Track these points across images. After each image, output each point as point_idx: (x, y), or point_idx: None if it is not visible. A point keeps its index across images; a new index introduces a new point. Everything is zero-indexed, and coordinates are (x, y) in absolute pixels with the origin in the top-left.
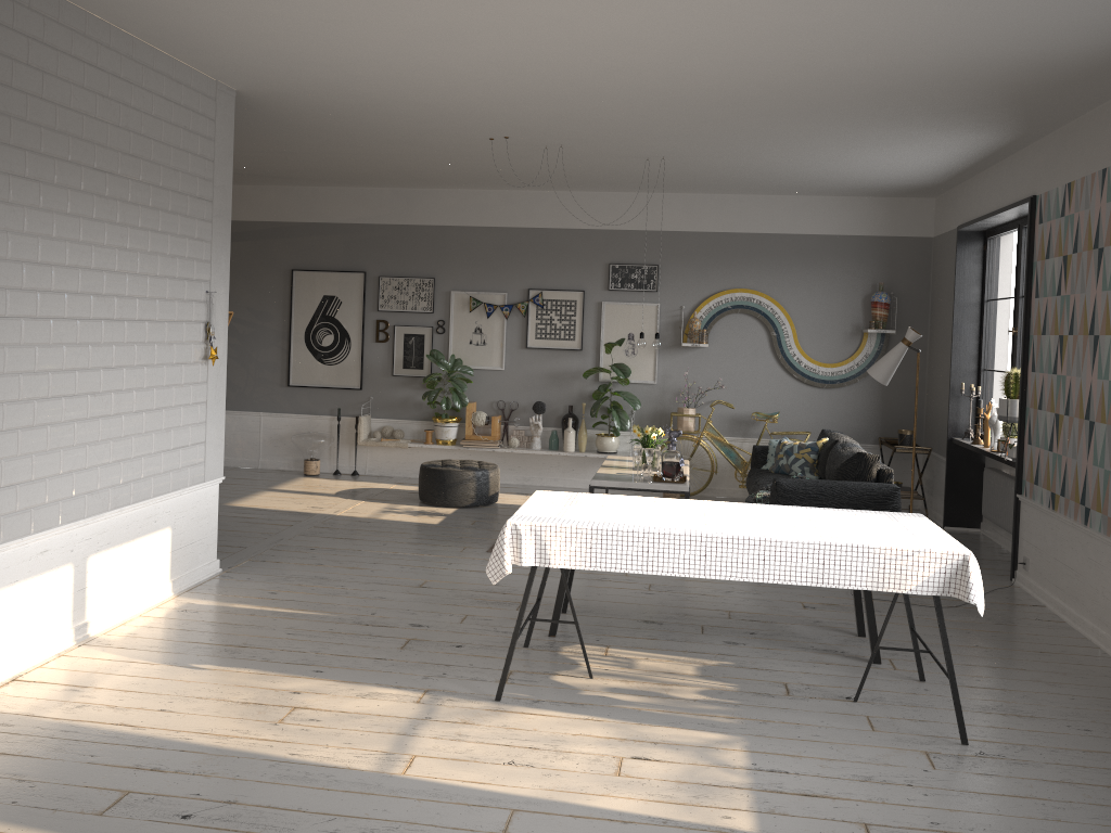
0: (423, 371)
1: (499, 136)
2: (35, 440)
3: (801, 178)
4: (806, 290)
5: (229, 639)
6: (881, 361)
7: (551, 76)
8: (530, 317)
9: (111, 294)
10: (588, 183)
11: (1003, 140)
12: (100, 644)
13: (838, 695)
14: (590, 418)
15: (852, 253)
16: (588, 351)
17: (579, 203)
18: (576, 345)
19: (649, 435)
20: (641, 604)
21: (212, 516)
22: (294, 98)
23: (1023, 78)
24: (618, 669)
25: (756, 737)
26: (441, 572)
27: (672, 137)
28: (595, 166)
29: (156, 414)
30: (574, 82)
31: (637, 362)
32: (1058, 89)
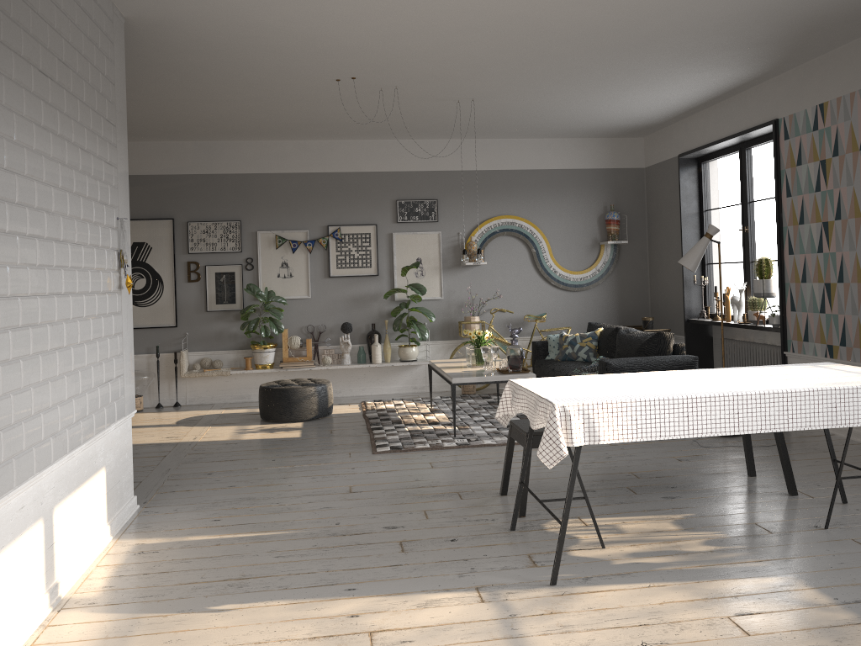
0: (236, 305)
1: (348, 76)
2: (12, 377)
3: (562, 120)
4: (555, 213)
5: (221, 573)
6: (690, 253)
7: (459, 2)
8: (330, 250)
9: (57, 212)
10: (381, 131)
11: (751, 77)
12: (82, 605)
13: (806, 526)
14: (389, 333)
15: (587, 182)
16: (383, 276)
17: (367, 150)
18: (373, 271)
19: (482, 336)
20: (557, 478)
21: (129, 452)
22: (180, 28)
23: (833, 10)
24: (615, 536)
25: (802, 573)
26: (353, 476)
27: (500, 76)
28: (404, 111)
29: (93, 346)
30: (472, 10)
31: (426, 282)
32: (844, 22)
